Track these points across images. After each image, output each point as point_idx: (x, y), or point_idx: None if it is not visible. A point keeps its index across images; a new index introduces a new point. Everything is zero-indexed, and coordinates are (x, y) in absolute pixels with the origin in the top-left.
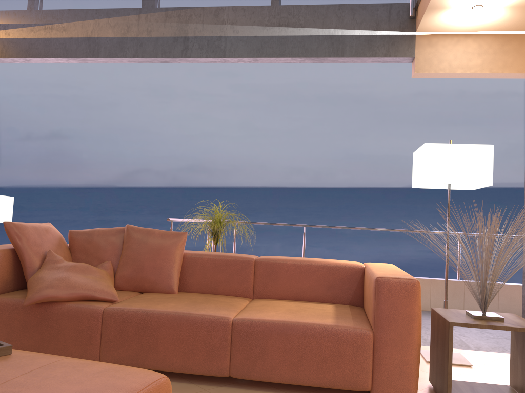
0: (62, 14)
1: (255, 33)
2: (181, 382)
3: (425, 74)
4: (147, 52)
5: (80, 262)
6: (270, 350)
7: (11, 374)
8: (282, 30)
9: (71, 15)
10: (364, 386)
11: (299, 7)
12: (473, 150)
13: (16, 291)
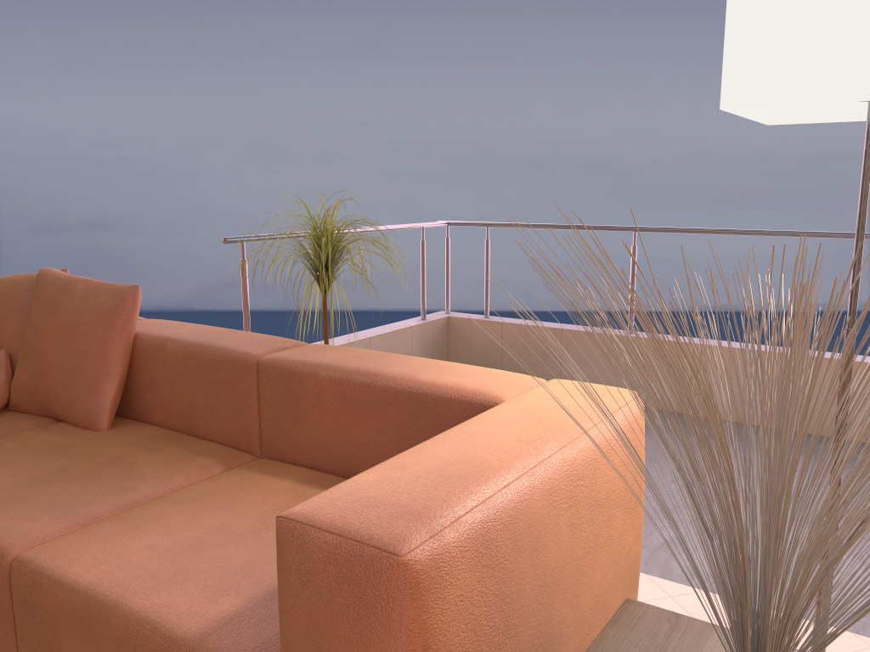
0: None
1: None
2: None
3: None
4: None
5: None
6: None
7: None
8: None
9: None
10: None
11: None
12: None
13: None
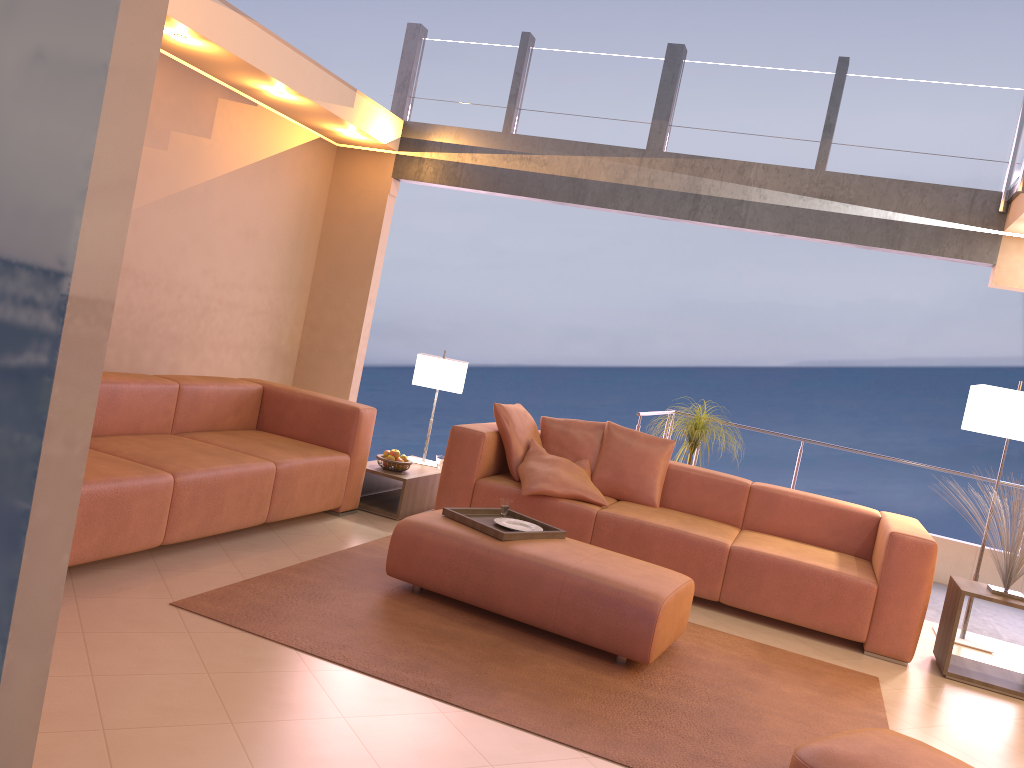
0: (545, 143)
1: (787, 202)
2: None
3: (1006, 287)
4: (645, 207)
5: (562, 457)
6: (766, 583)
7: (584, 553)
8: (824, 204)
9: (556, 146)
10: (858, 636)
11: (851, 177)
12: None
13: (495, 476)
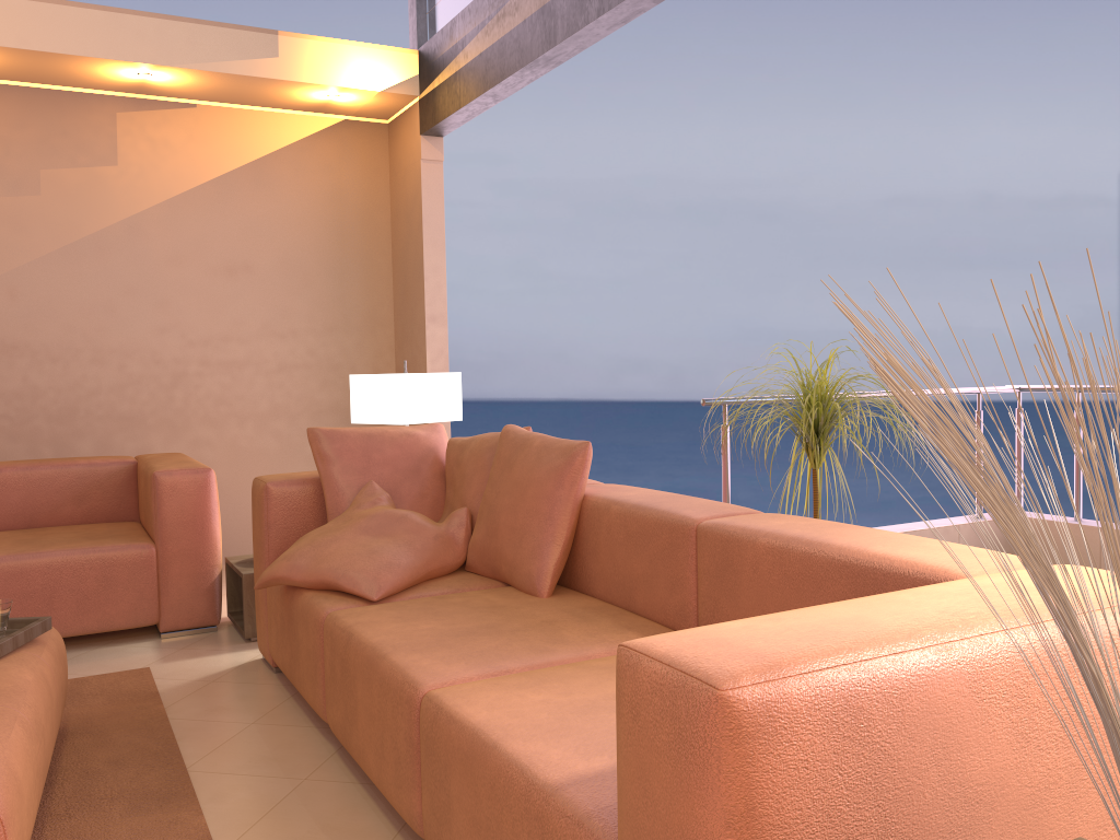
0: None
1: None
2: (389, 818)
3: None
4: None
5: (395, 509)
6: (456, 807)
7: None
8: None
9: None
10: None
11: None
12: None
13: None
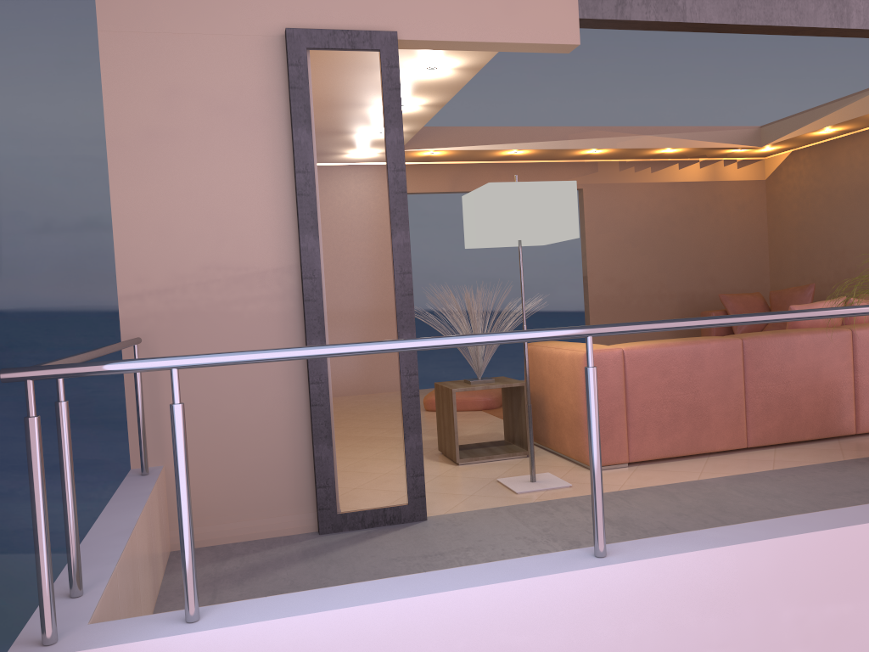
0: None
1: None
2: None
3: (555, 49)
4: None
5: None
6: None
7: None
8: None
9: None
10: None
11: None
12: None
13: None
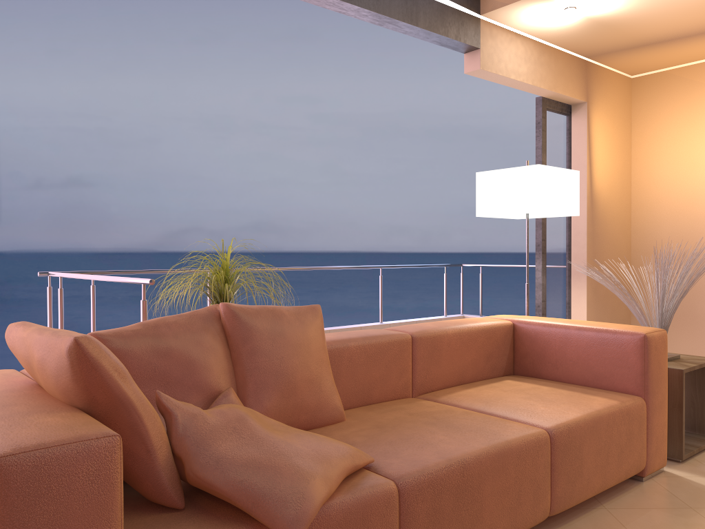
0: None
1: None
2: None
3: (483, 73)
4: None
5: (229, 405)
6: (586, 459)
7: None
8: None
9: None
10: (643, 465)
11: None
12: (568, 176)
13: None
